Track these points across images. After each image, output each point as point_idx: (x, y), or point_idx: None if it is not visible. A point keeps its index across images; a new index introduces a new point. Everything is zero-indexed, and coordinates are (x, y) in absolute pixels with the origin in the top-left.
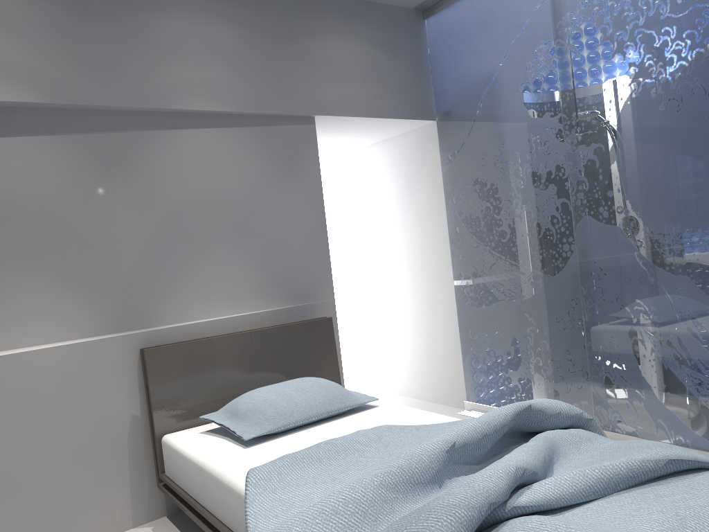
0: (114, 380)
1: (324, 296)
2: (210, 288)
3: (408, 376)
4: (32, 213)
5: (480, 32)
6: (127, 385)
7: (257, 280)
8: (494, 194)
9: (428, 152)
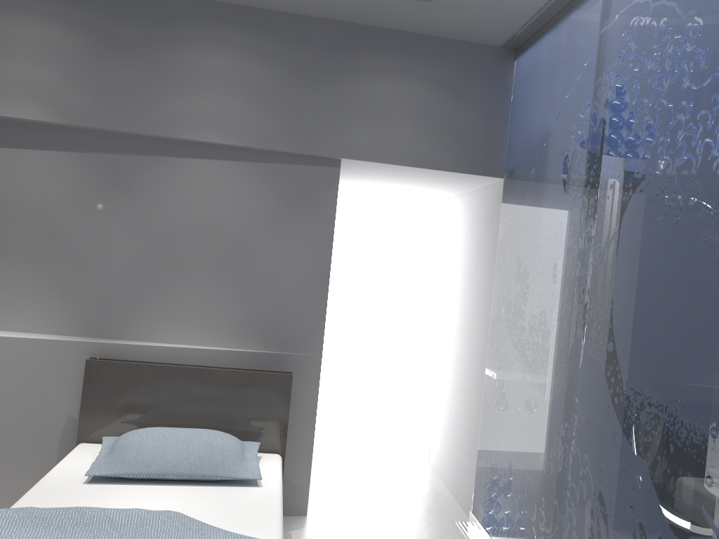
0: (60, 380)
1: (310, 349)
2: (185, 315)
3: (446, 459)
4: (37, 217)
5: (546, 81)
6: (71, 387)
7: (237, 317)
8: (525, 280)
9: (495, 213)
